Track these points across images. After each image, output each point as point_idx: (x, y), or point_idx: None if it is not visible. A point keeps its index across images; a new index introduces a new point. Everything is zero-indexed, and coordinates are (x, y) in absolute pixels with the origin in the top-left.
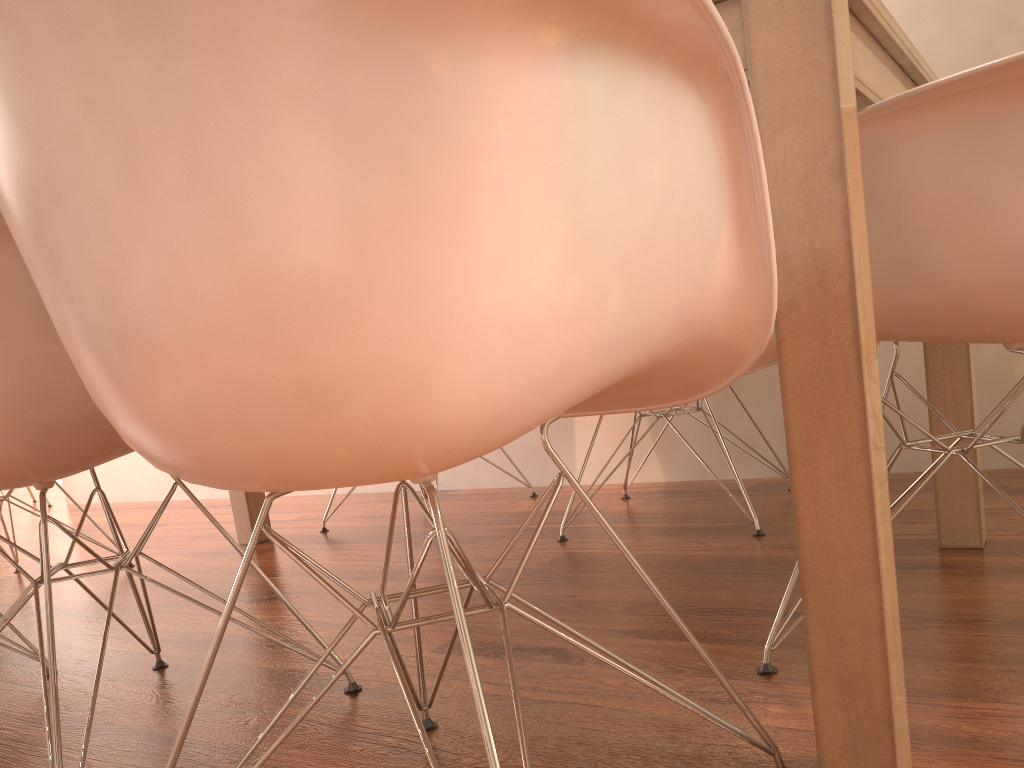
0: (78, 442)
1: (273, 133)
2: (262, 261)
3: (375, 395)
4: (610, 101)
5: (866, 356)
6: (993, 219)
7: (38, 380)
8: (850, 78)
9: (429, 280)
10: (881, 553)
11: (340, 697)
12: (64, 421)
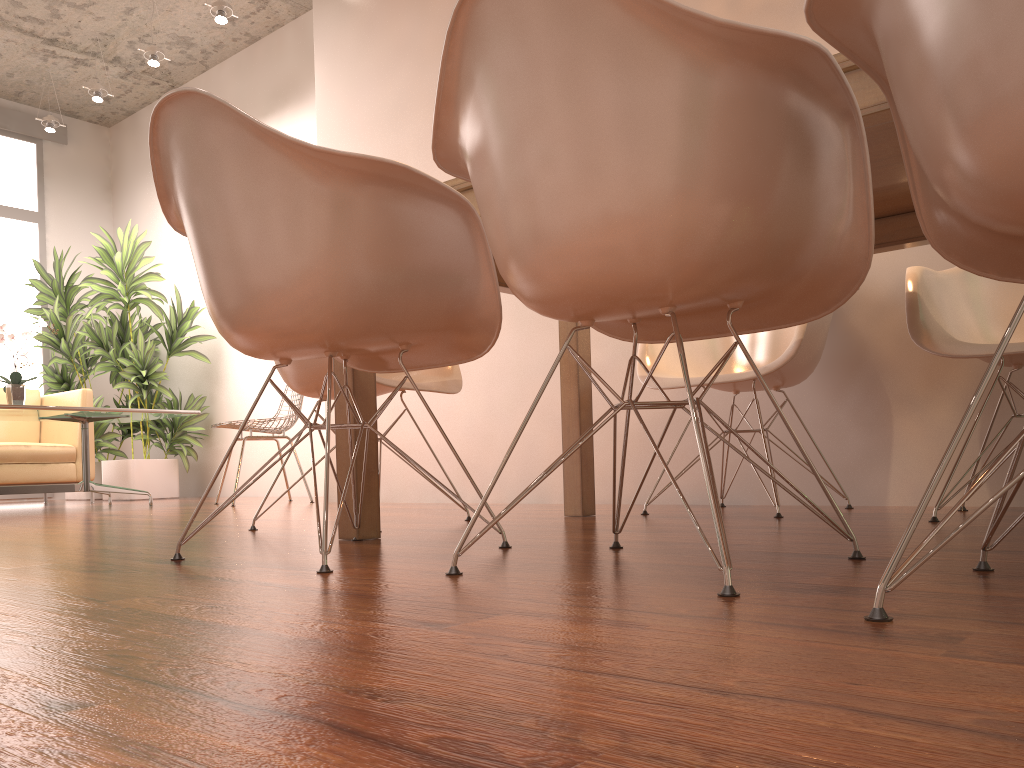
0: (733, 262)
1: None
2: None
3: None
4: None
5: None
6: None
7: (733, 196)
8: None
9: None
10: None
11: (850, 560)
12: (735, 238)
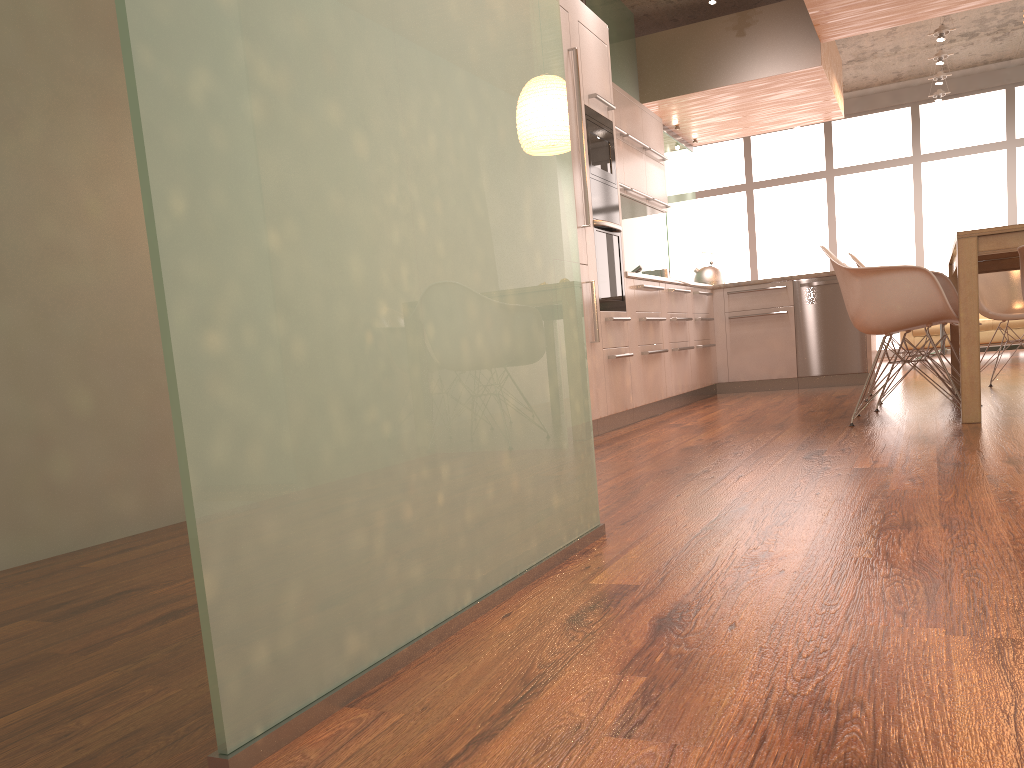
0: None
1: (845, 287)
2: (847, 302)
3: (858, 321)
4: (887, 279)
5: (963, 320)
6: None
7: None
8: (972, 258)
9: (859, 306)
10: (962, 364)
11: None
12: None
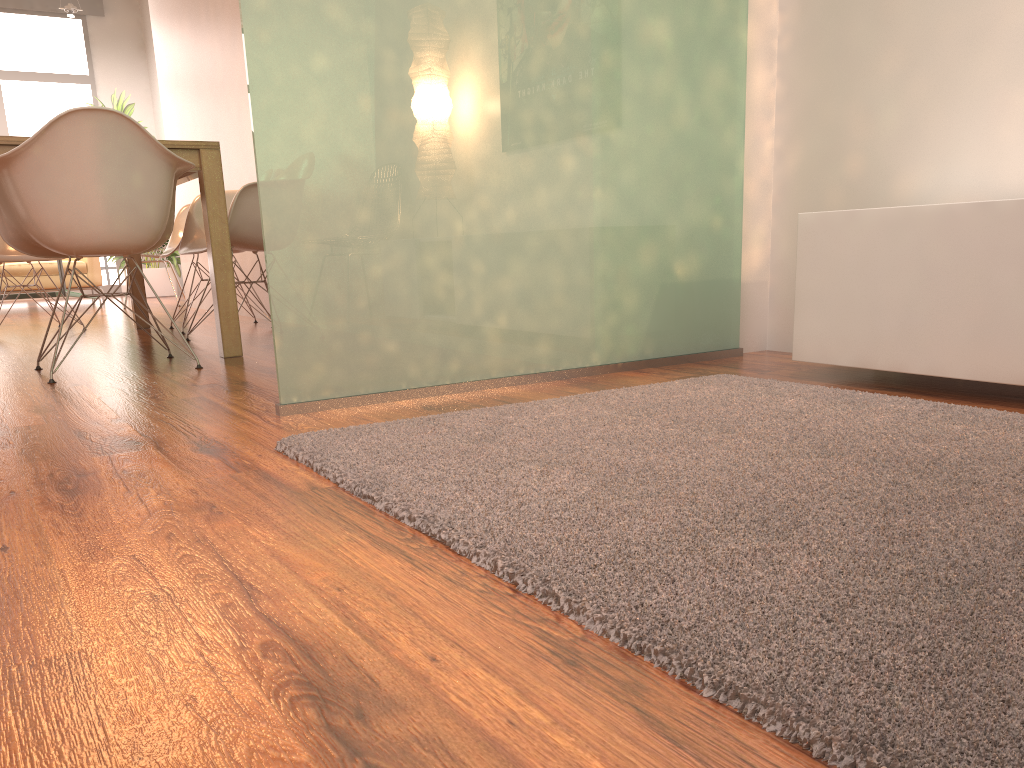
0: None
1: None
2: None
3: None
4: None
5: None
6: (17, 212)
7: None
8: None
9: None
10: None
11: None
12: None
